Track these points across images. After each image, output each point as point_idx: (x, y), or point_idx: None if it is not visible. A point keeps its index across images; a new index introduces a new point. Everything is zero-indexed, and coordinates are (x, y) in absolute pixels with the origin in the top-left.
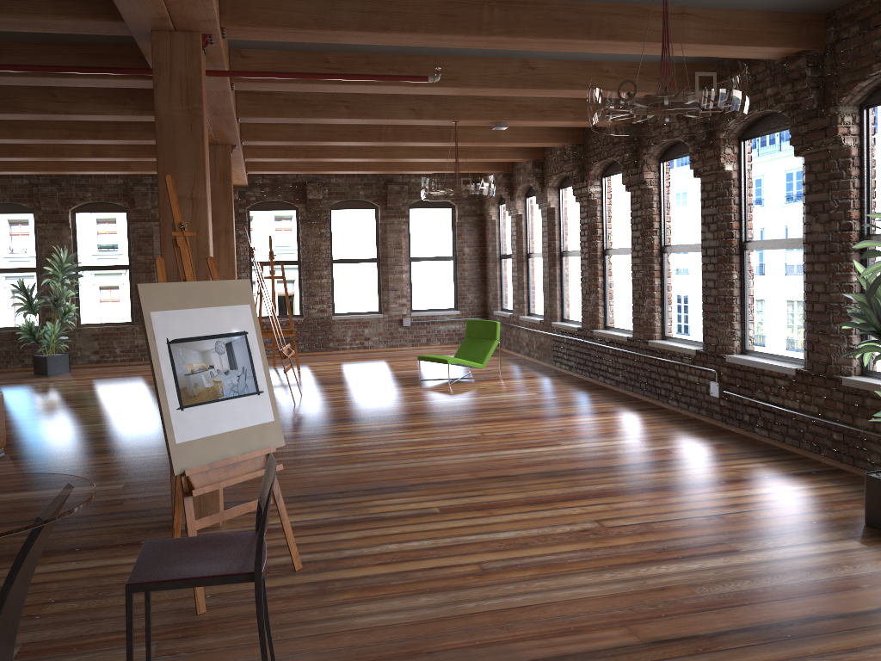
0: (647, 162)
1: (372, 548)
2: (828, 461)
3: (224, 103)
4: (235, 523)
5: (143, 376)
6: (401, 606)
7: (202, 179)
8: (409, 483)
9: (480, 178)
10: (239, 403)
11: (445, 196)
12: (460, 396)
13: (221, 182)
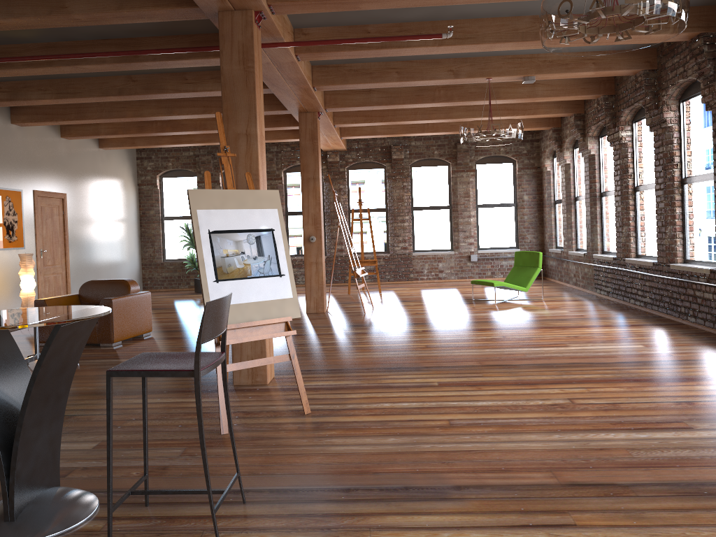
0: (667, 102)
1: (370, 405)
2: None
3: (297, 73)
4: (278, 383)
5: None
6: (371, 442)
7: (254, 119)
8: (424, 365)
9: (507, 123)
10: (264, 281)
11: (482, 142)
12: (500, 311)
13: (310, 141)
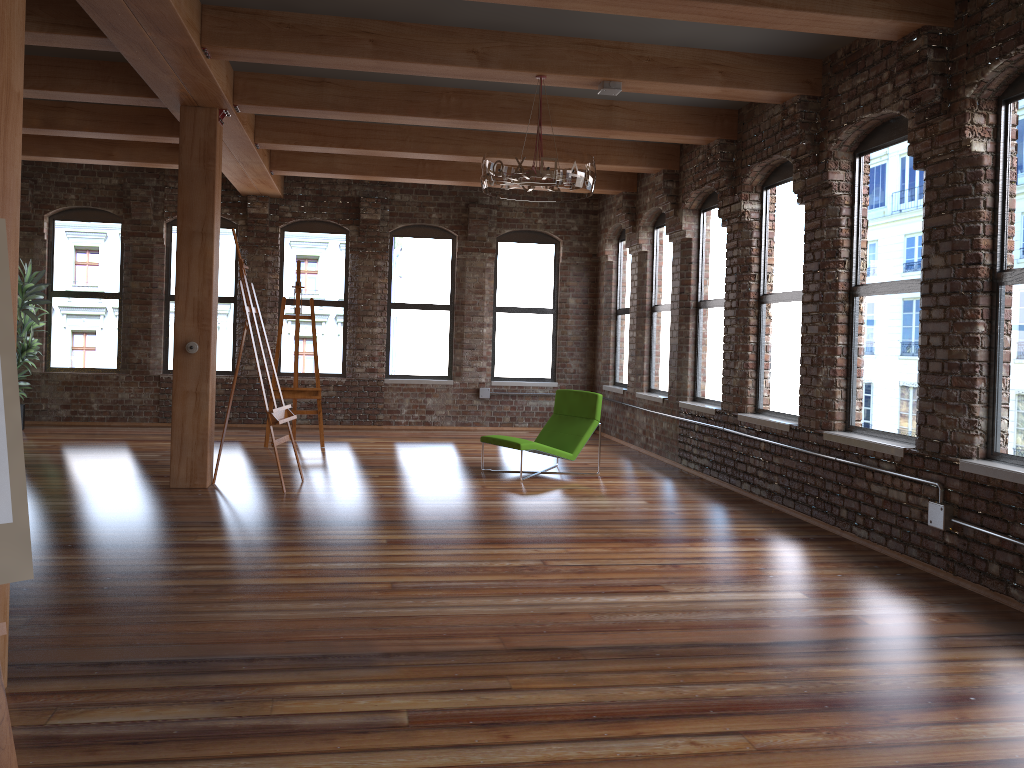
0: (835, 155)
1: None
2: None
3: (160, 3)
4: None
5: (111, 441)
6: None
7: None
8: (381, 649)
9: (571, 160)
10: None
11: (521, 193)
12: (531, 498)
13: (200, 162)
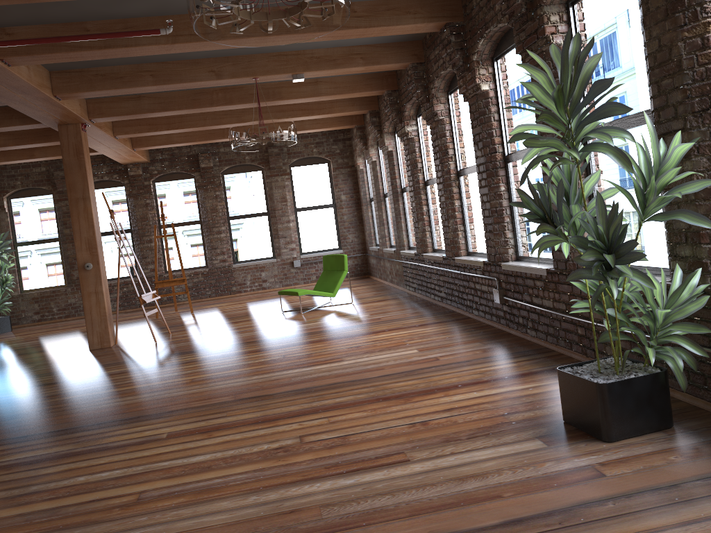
0: (436, 95)
1: (61, 482)
2: (577, 356)
3: (18, 81)
4: None
5: (63, 329)
6: None
7: None
8: (169, 409)
9: (276, 125)
10: None
11: (260, 147)
12: (301, 323)
13: (75, 156)
